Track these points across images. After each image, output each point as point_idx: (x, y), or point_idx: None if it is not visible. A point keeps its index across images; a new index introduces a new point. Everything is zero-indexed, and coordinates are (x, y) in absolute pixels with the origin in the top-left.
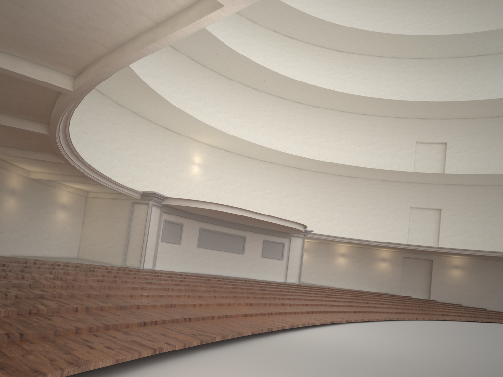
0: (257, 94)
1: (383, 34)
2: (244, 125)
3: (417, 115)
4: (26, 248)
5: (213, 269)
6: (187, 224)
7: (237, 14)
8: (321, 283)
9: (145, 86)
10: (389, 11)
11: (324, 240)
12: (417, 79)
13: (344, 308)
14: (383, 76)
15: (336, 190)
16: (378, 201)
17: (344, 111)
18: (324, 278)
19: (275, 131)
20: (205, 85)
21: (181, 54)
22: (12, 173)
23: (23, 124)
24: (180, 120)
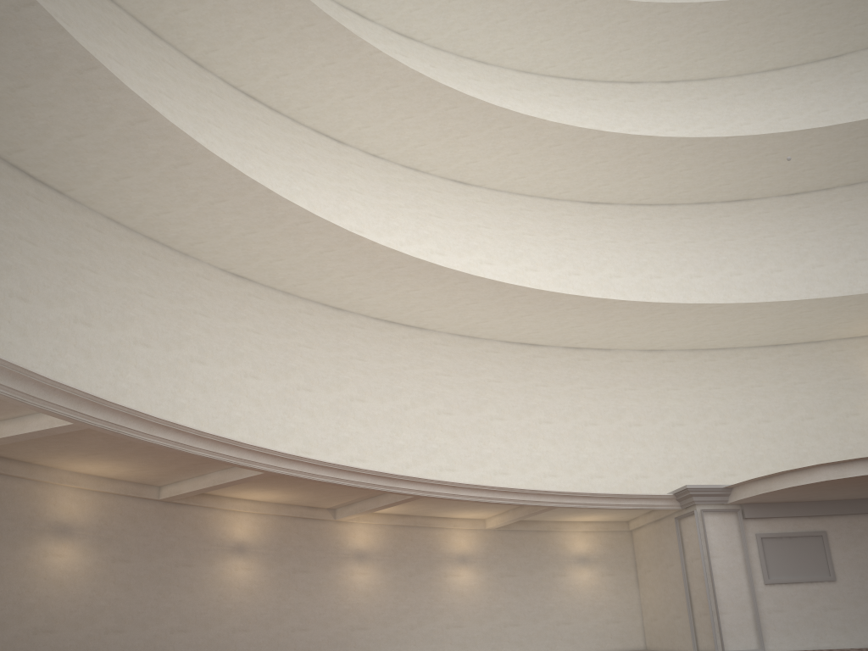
0: None
1: None
2: None
3: None
4: (520, 645)
5: None
6: (841, 529)
7: (867, 51)
8: None
9: (627, 304)
10: None
11: None
12: None
13: None
14: None
15: None
16: None
17: None
18: None
19: None
20: (845, 221)
21: (760, 200)
22: (452, 531)
23: (242, 472)
24: (772, 319)
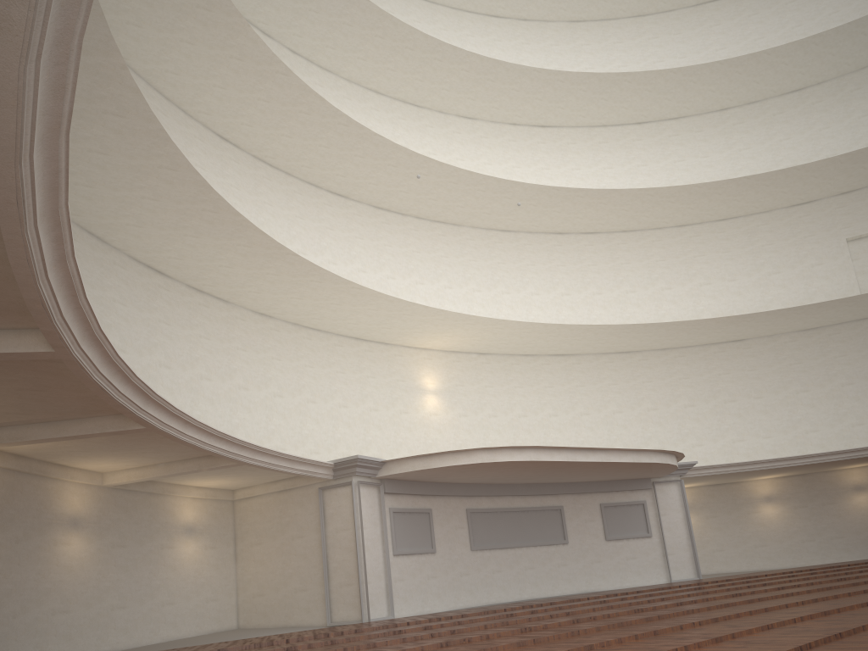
0: (510, 238)
1: (716, 63)
2: (501, 300)
3: (832, 189)
4: (126, 632)
5: (514, 590)
6: (440, 508)
7: (438, 113)
8: (740, 568)
9: (295, 260)
10: (711, 28)
11: (724, 476)
12: (807, 127)
13: (860, 612)
14: (739, 142)
15: (714, 374)
16: (807, 374)
17: (683, 224)
18: (745, 556)
19: (563, 295)
20: (412, 246)
21: (356, 202)
22: (66, 484)
23: None
24: (379, 314)
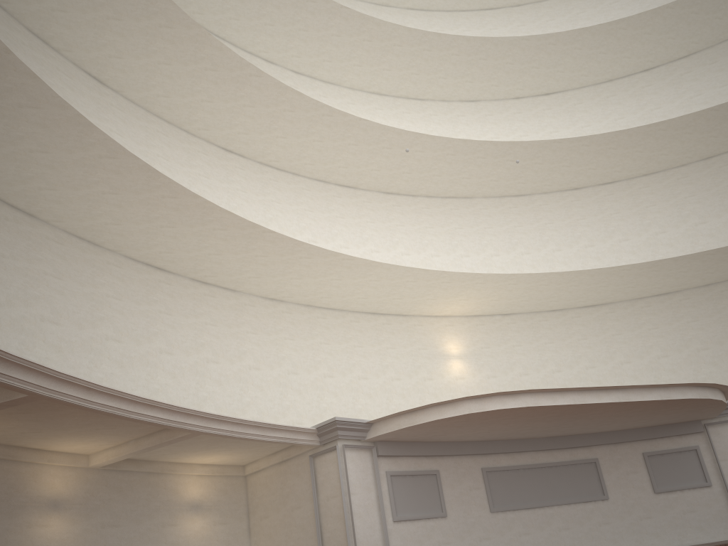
0: (524, 201)
1: None
2: (522, 261)
3: None
4: None
5: None
6: (449, 469)
7: (441, 102)
8: None
9: (274, 237)
10: None
11: None
12: None
13: None
14: None
15: None
16: None
17: (710, 156)
18: None
19: (587, 247)
20: (425, 223)
21: (365, 191)
22: (45, 468)
23: None
24: (383, 284)
